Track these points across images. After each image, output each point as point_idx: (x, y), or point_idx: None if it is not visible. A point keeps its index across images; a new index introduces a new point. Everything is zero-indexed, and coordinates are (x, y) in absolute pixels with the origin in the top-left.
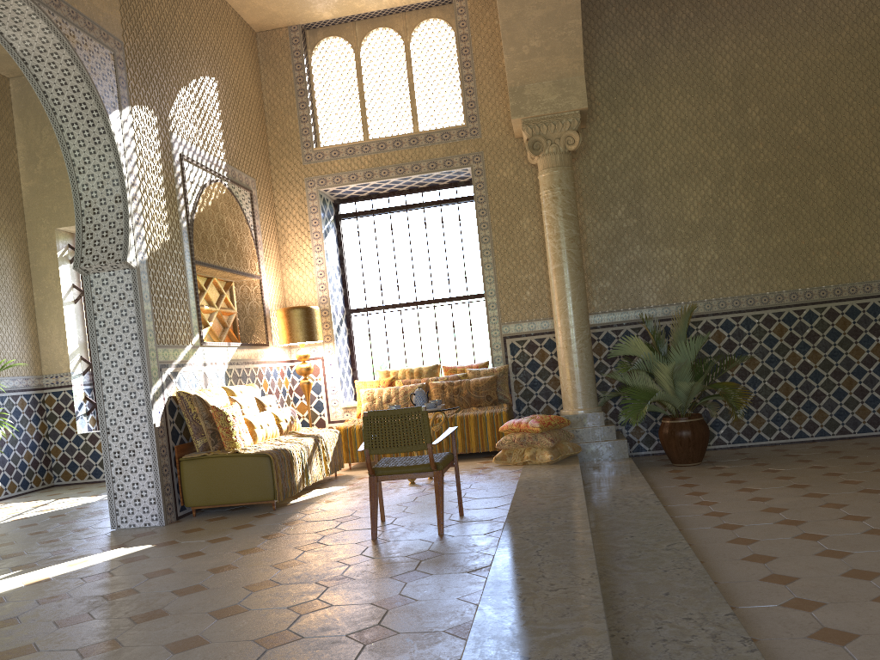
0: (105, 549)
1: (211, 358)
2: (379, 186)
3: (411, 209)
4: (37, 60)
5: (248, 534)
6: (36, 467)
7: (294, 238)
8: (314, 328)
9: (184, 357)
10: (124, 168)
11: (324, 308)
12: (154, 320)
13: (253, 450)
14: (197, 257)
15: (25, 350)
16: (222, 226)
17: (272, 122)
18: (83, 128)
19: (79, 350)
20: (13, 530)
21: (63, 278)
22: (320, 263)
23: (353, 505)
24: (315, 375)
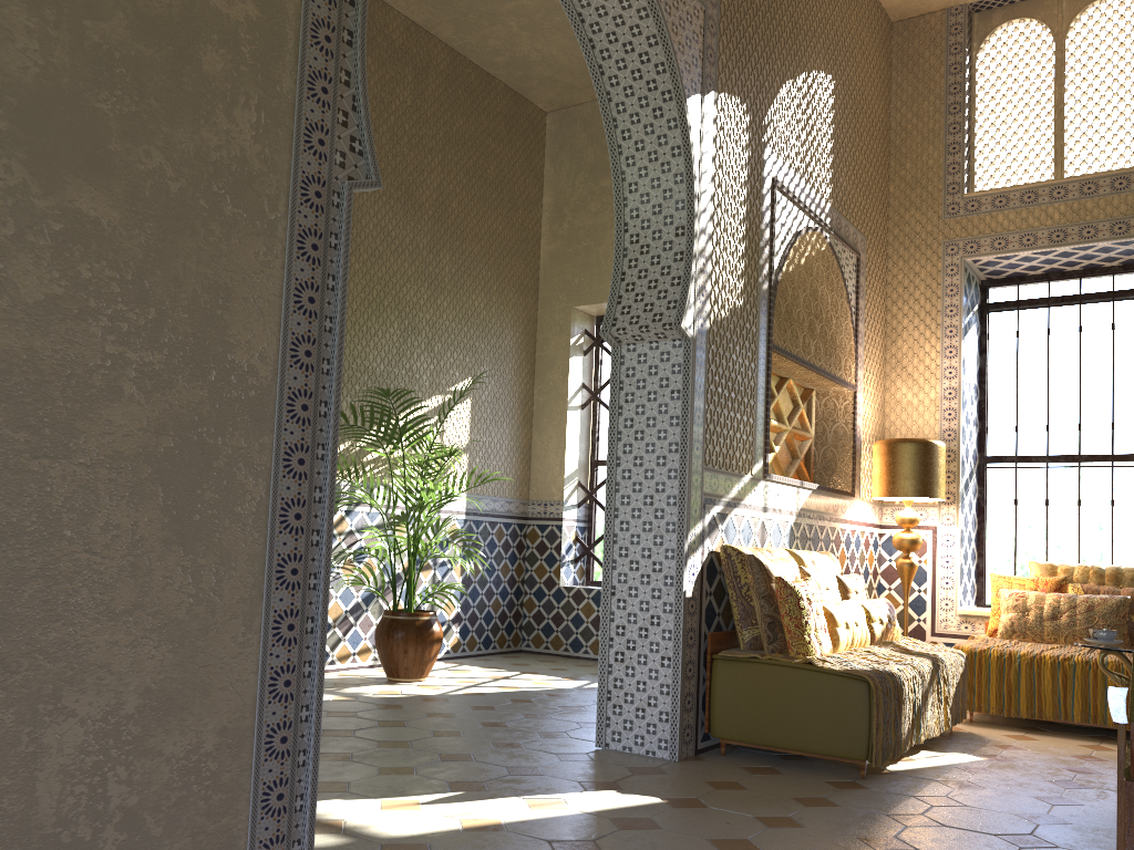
0: (586, 786)
1: (775, 502)
2: (1070, 257)
3: (1121, 298)
4: (598, 14)
5: (831, 823)
6: (503, 622)
7: (911, 334)
8: (933, 477)
9: (738, 492)
10: (695, 182)
11: (948, 447)
12: (704, 425)
13: (836, 665)
14: (775, 339)
15: (513, 463)
16: (814, 299)
17: (900, 155)
18: (646, 121)
19: (577, 472)
20: (462, 711)
21: (572, 374)
22: (951, 376)
23: (1022, 809)
24: (918, 555)
